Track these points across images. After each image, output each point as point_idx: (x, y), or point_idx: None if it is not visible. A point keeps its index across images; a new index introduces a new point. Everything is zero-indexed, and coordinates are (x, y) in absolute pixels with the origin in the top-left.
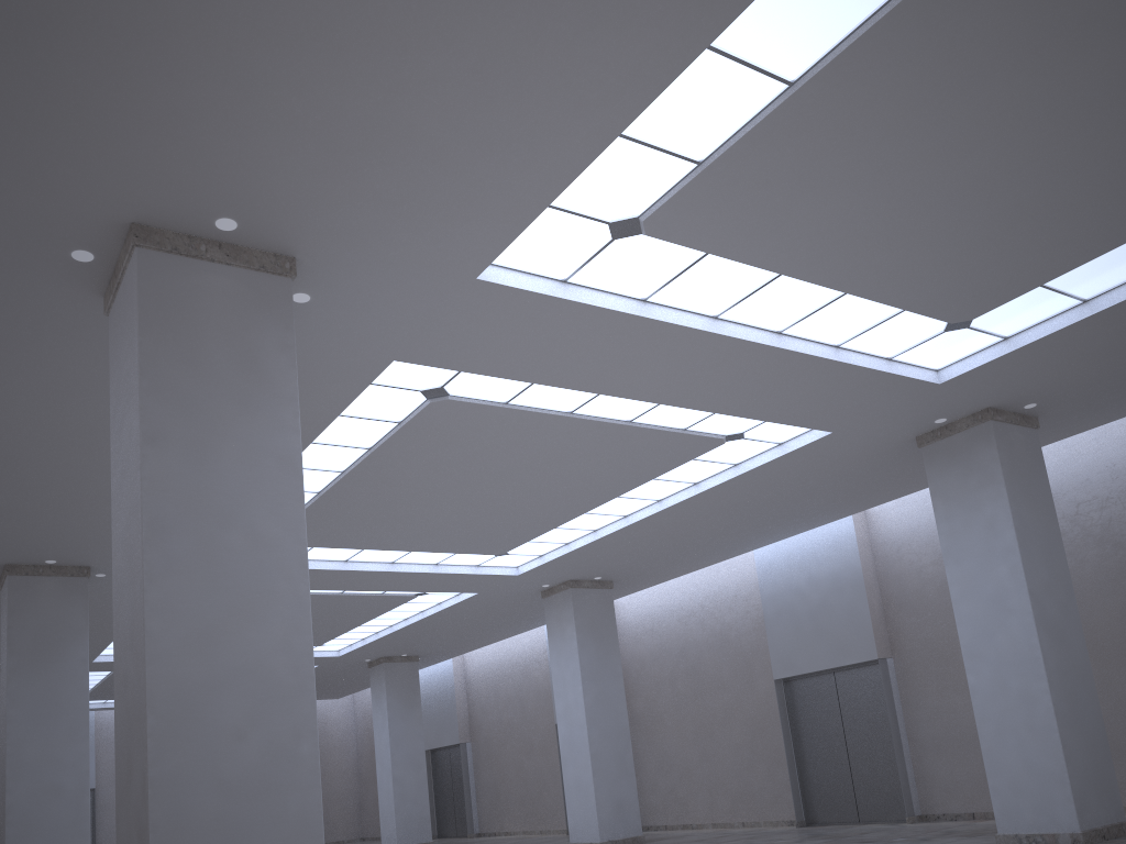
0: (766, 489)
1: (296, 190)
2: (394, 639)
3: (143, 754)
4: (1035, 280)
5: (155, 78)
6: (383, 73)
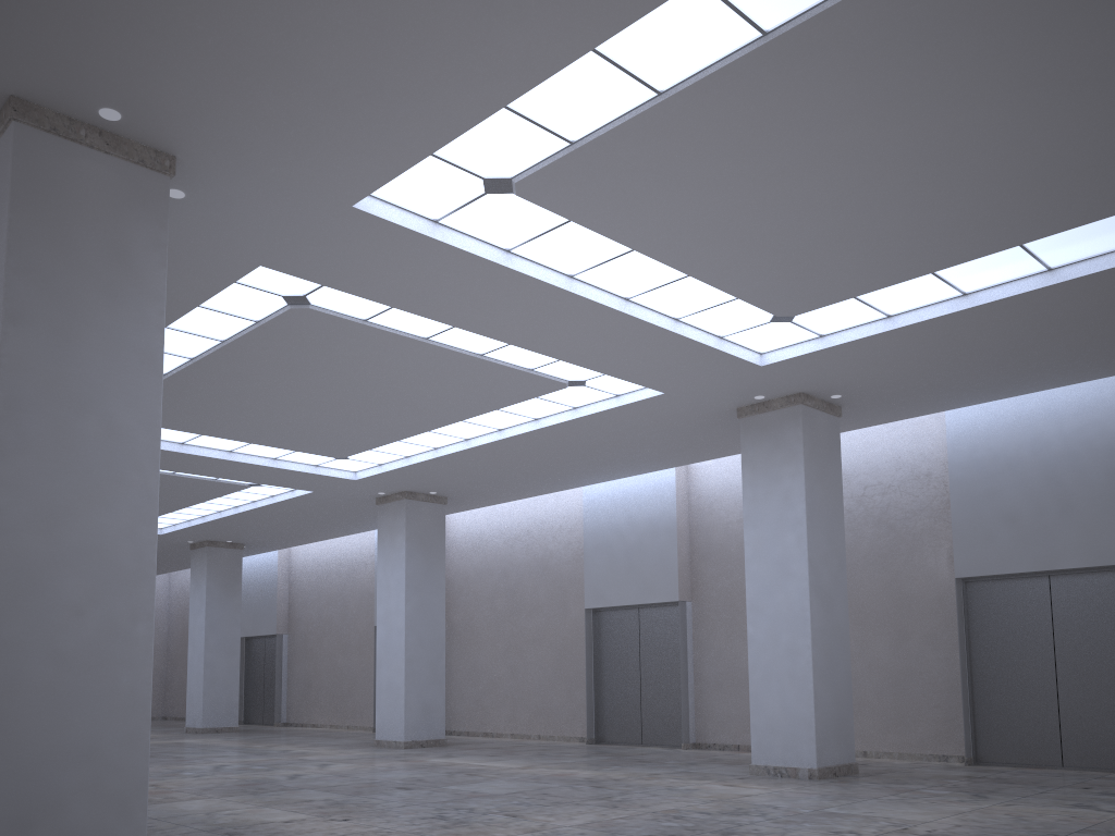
0: (600, 434)
1: (186, 97)
2: (221, 524)
3: None
4: (849, 292)
5: None
6: (288, 12)
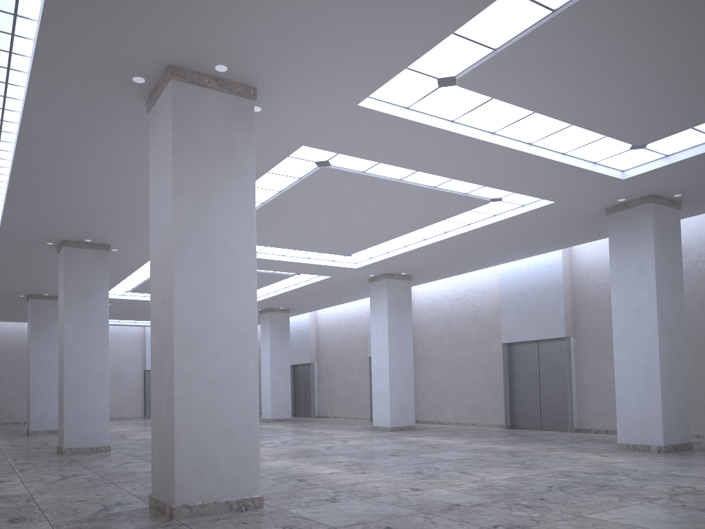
0: (511, 231)
1: (263, 53)
2: (277, 298)
3: (171, 361)
4: (687, 125)
5: None
6: None
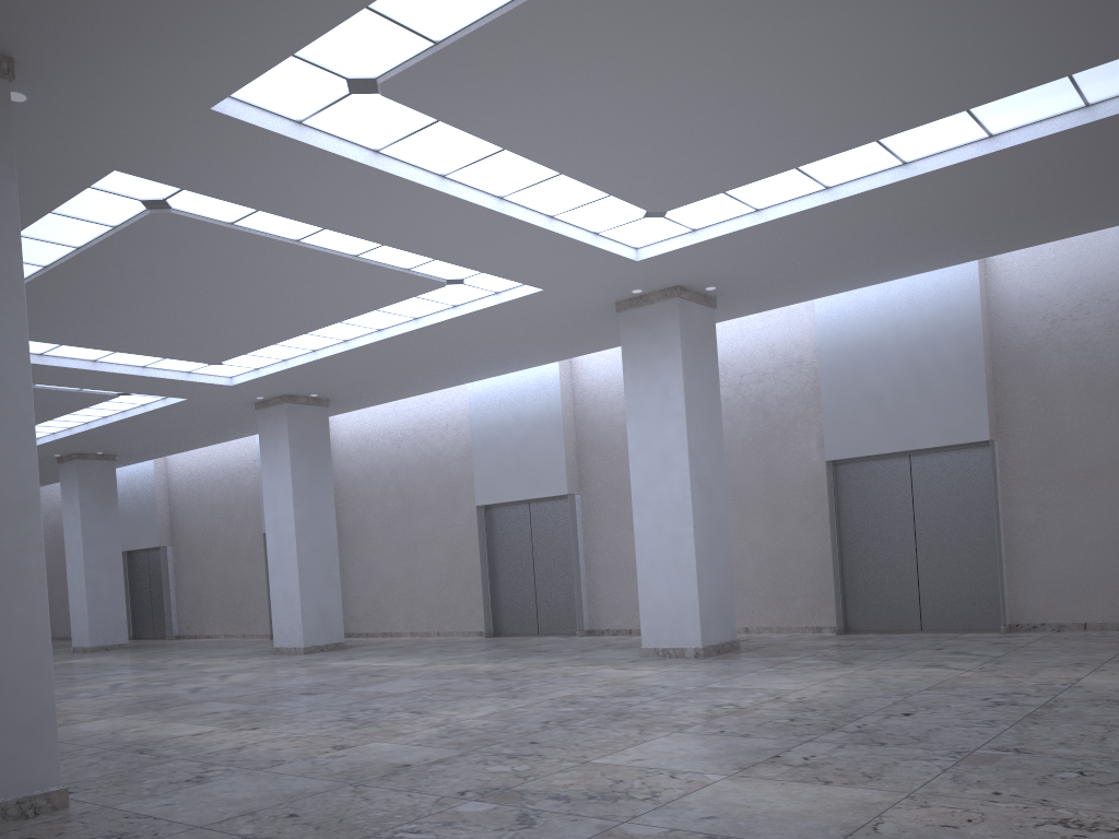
0: (482, 332)
1: None
2: (90, 436)
3: None
4: (718, 188)
5: None
6: None
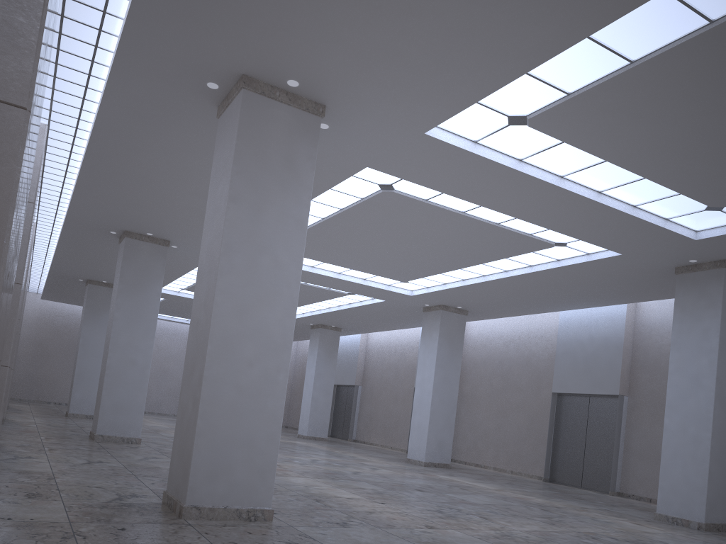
0: (574, 278)
1: (335, 73)
2: (329, 315)
3: (202, 363)
4: None
5: (275, 8)
6: (397, 24)
